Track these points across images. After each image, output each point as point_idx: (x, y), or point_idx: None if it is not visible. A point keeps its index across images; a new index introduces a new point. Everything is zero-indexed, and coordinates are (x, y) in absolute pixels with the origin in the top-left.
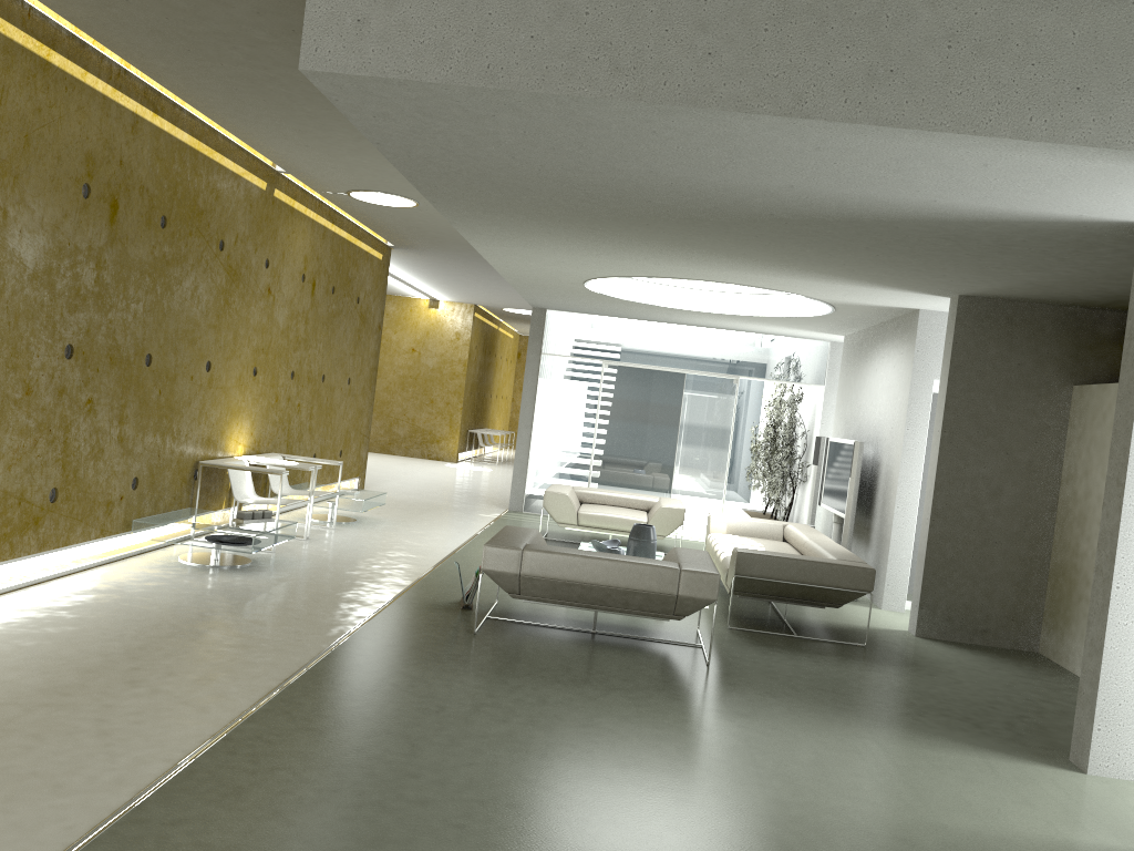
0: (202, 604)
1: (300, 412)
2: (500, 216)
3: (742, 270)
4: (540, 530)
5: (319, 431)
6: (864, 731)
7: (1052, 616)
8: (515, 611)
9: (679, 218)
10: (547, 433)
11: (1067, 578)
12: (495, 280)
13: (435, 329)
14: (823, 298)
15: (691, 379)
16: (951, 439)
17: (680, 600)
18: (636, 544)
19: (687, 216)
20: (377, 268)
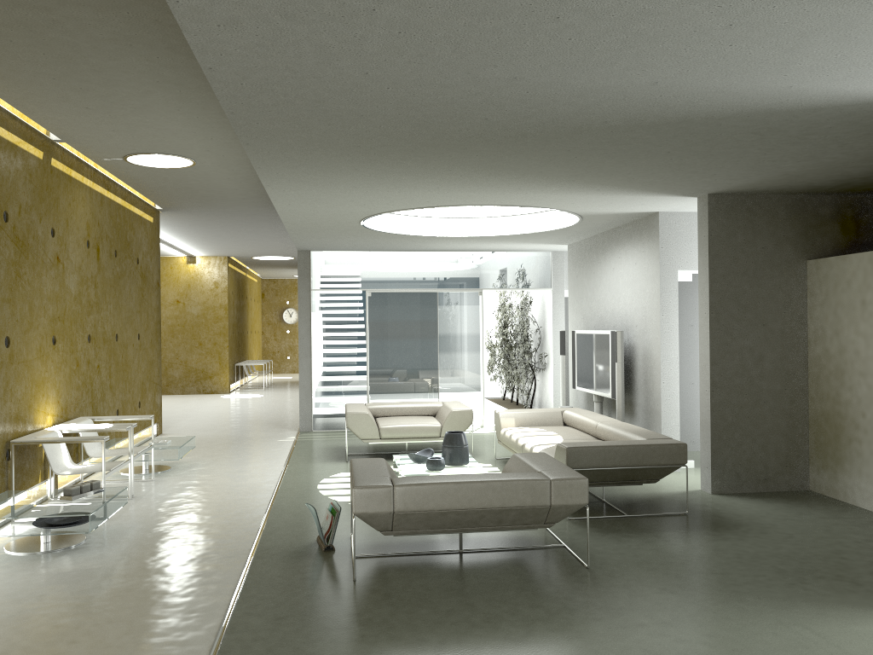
0: (49, 608)
1: (100, 373)
2: (312, 155)
3: (525, 190)
4: (339, 446)
5: (119, 387)
6: (782, 617)
7: (820, 458)
8: (374, 542)
9: (504, 137)
10: (325, 359)
11: (831, 424)
12: (252, 232)
13: (195, 281)
14: (579, 211)
15: (443, 296)
16: (718, 318)
17: (553, 509)
18: (451, 451)
19: (514, 134)
20: (150, 230)
